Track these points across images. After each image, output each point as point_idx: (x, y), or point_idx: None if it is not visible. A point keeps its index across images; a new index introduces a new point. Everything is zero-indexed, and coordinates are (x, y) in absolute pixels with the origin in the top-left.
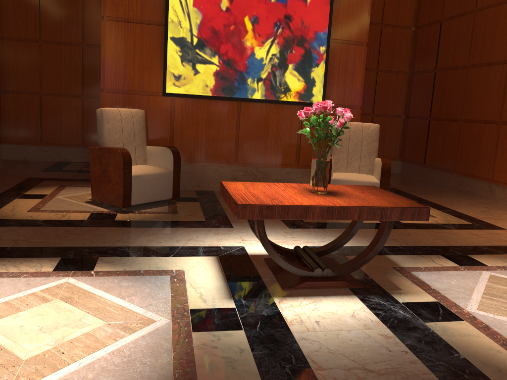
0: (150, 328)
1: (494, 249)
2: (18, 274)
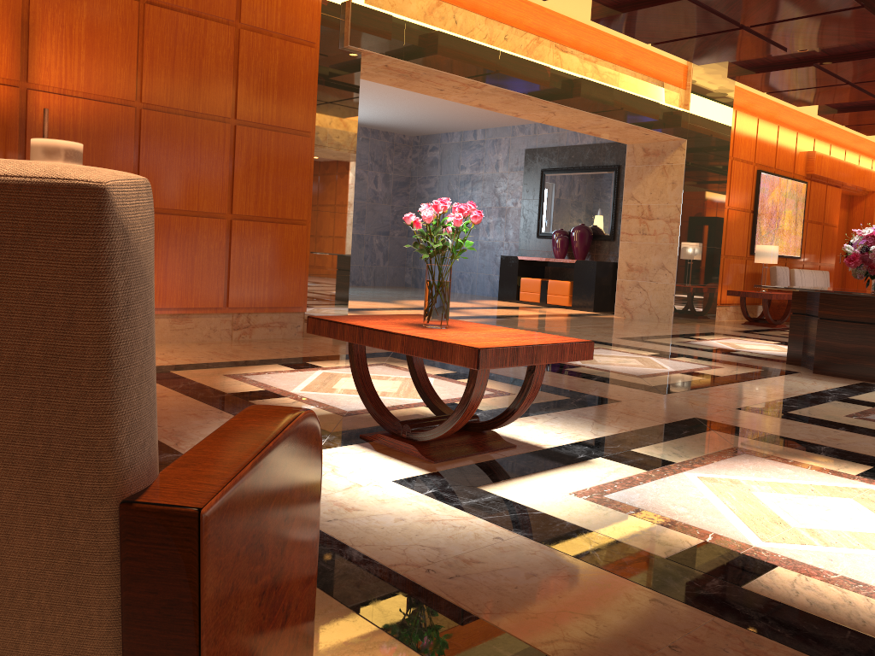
0: (711, 475)
1: (178, 383)
2: (846, 583)
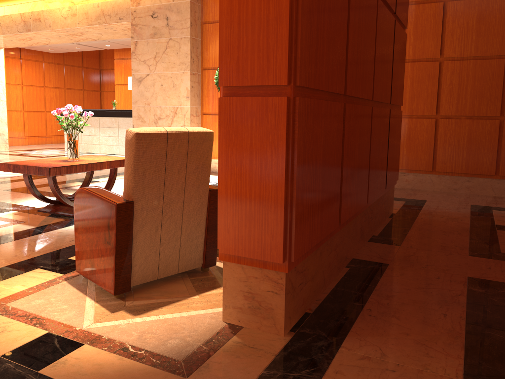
0: None
1: None
2: None
